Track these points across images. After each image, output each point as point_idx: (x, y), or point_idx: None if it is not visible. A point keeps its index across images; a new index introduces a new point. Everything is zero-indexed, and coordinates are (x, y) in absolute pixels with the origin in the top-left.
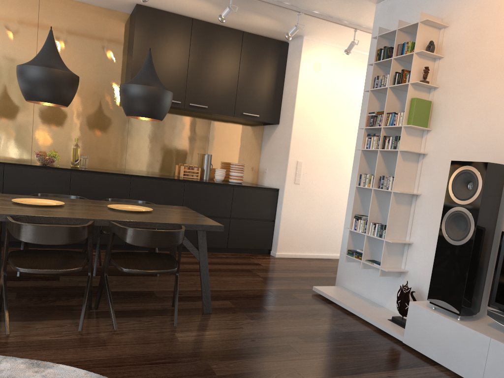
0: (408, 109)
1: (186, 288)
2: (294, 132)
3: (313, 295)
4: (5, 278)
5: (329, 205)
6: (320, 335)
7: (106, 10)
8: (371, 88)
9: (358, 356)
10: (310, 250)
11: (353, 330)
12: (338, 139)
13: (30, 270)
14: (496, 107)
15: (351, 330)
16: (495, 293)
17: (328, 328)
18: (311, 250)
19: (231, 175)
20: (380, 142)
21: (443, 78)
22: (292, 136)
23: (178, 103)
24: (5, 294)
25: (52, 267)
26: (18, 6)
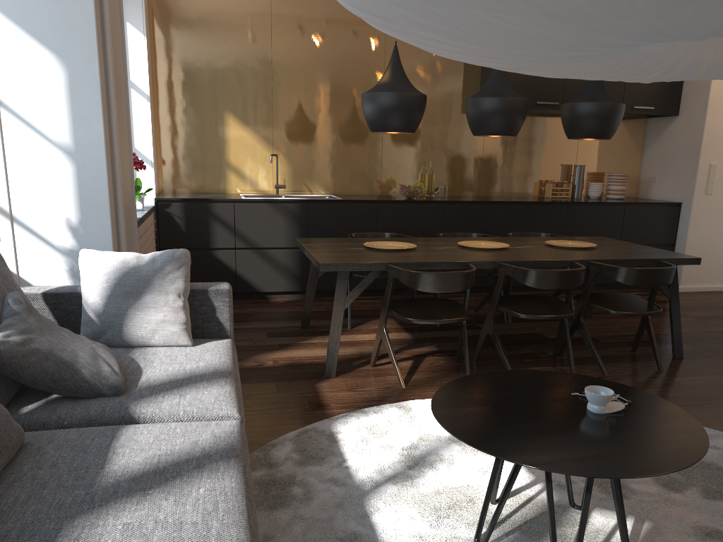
0: None
1: (621, 332)
2: (707, 125)
3: None
4: (493, 326)
5: None
6: None
7: None
8: None
9: None
10: (722, 280)
11: None
12: None
13: (535, 316)
14: None
15: None
16: None
17: None
18: None
19: (610, 189)
20: None
21: None
22: (704, 131)
23: (555, 105)
24: (499, 341)
25: (549, 313)
26: None
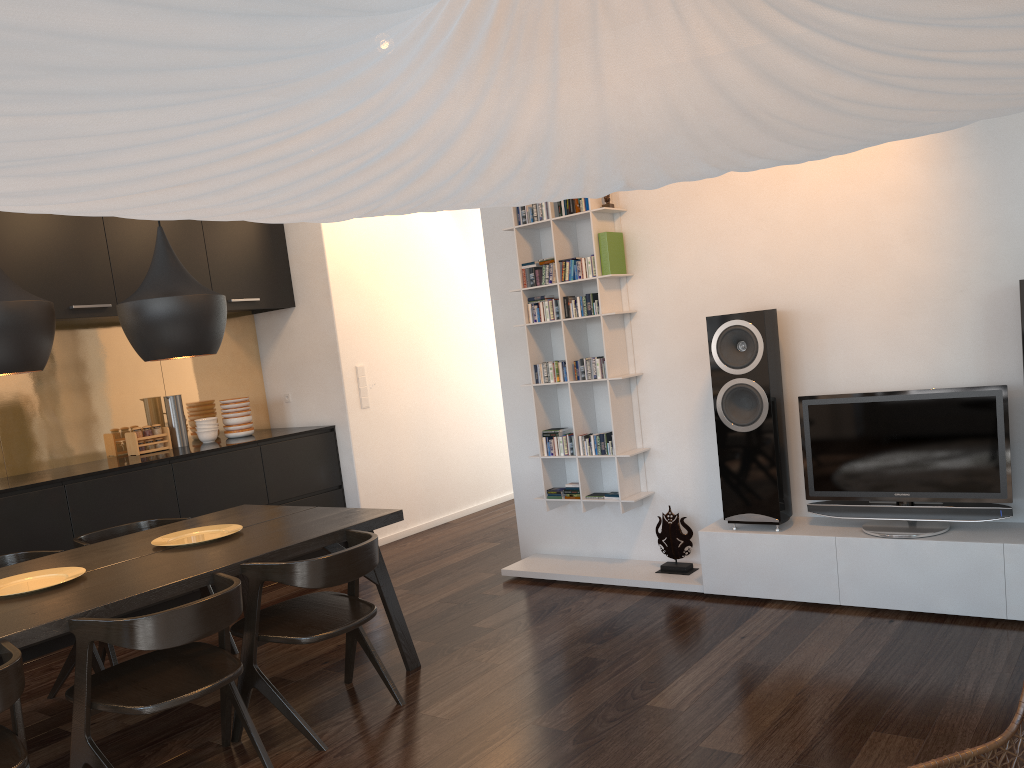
0: (597, 251)
1: (317, 650)
2: (338, 315)
3: (510, 582)
4: (94, 745)
5: (422, 430)
6: (602, 628)
7: None
8: (516, 225)
9: (680, 632)
10: (414, 518)
11: (629, 605)
12: (407, 311)
13: (175, 701)
14: (727, 230)
15: (626, 606)
16: (812, 479)
17: (598, 616)
18: (416, 518)
19: (230, 424)
20: (562, 309)
21: (631, 196)
22: (336, 324)
23: (106, 308)
24: None
25: (199, 683)
26: None
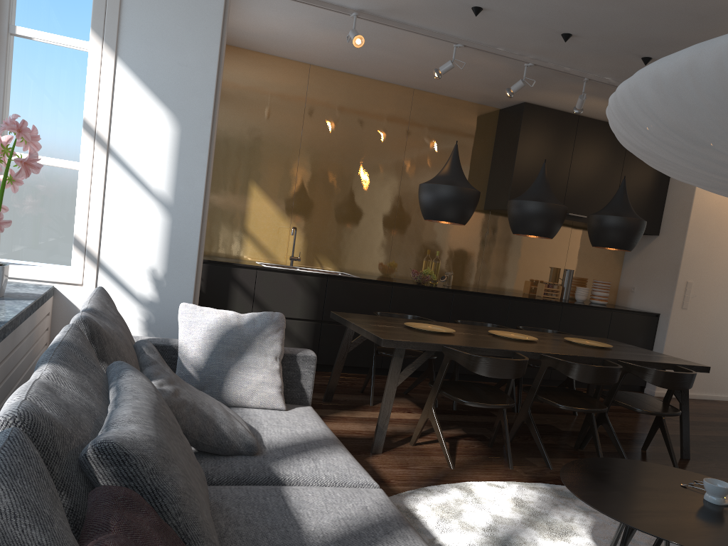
0: None
1: (623, 430)
2: (686, 247)
3: None
4: (530, 415)
5: (716, 335)
6: None
7: (476, 105)
8: None
9: None
10: (691, 388)
11: None
12: None
13: (575, 408)
14: None
15: None
16: None
17: None
18: (692, 389)
19: (595, 295)
20: None
21: None
22: (683, 252)
23: None
24: (536, 430)
25: (586, 406)
26: (392, 105)
